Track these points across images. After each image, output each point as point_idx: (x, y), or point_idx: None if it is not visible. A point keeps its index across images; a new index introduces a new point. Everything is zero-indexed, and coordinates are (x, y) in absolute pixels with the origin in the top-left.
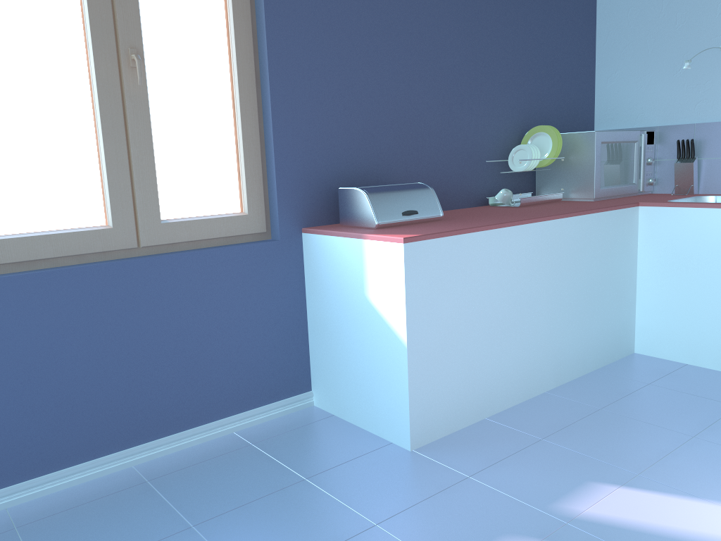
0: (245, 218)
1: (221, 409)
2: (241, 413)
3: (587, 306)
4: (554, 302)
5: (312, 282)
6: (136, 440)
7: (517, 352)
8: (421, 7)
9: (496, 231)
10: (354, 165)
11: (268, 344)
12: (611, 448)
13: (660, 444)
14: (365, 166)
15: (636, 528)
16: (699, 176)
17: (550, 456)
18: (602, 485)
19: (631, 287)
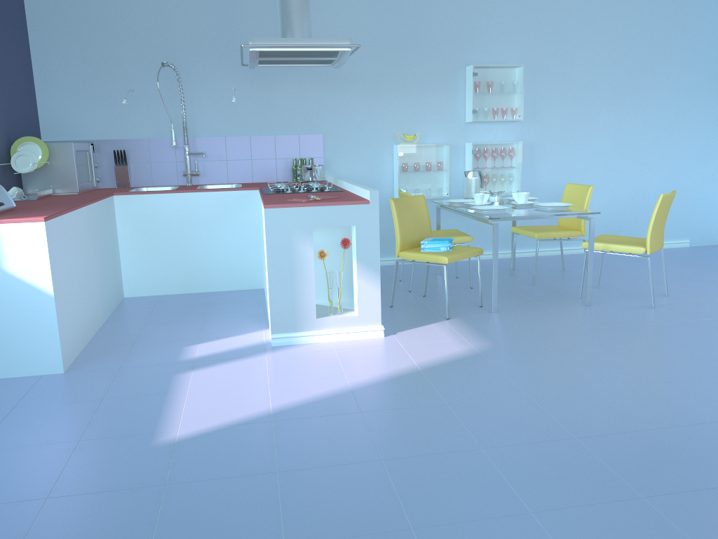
0: None
1: None
2: None
3: (106, 265)
4: (96, 263)
5: None
6: None
7: (89, 299)
8: None
9: (73, 213)
10: None
11: None
12: (174, 334)
13: (194, 326)
14: None
15: (223, 352)
16: (130, 175)
17: (150, 347)
18: (190, 346)
19: (118, 252)
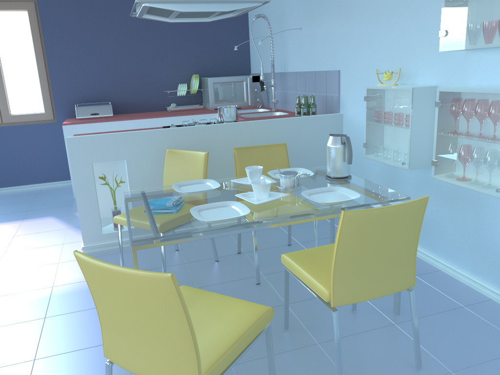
0: (44, 114)
1: (36, 180)
2: (45, 183)
3: None
4: None
5: None
6: (4, 186)
7: None
8: (123, 28)
9: (113, 122)
10: (91, 94)
11: (55, 160)
12: None
13: None
14: (97, 94)
15: None
16: (269, 99)
17: None
18: None
19: None
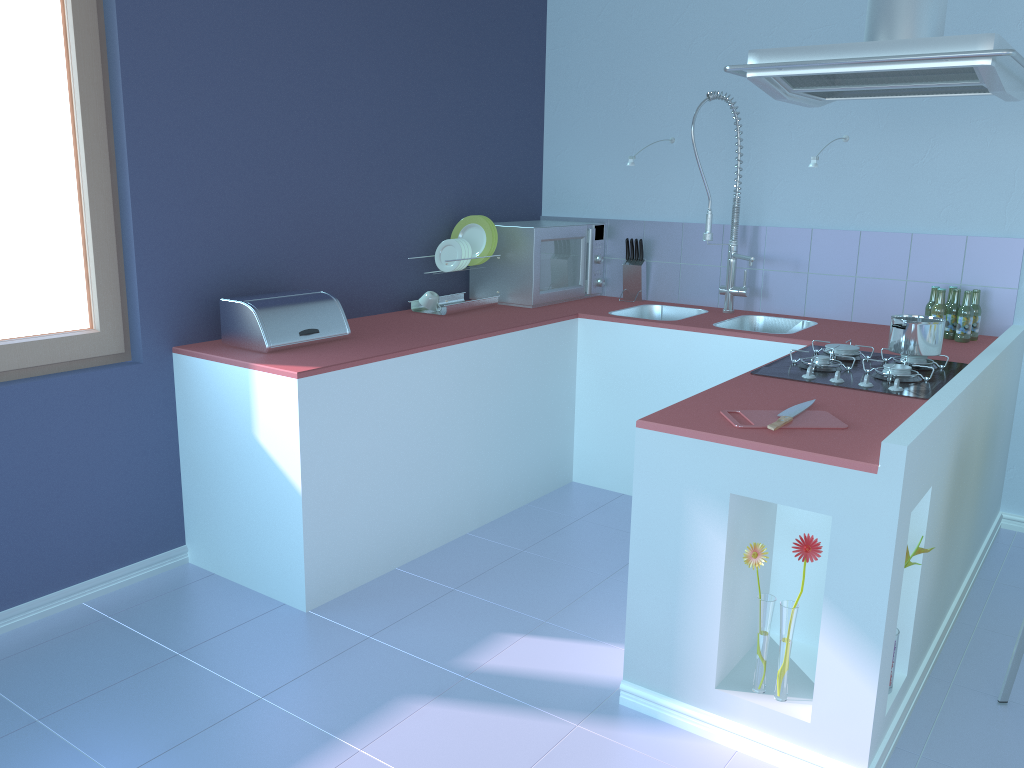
0: (96, 337)
1: (66, 576)
2: (93, 578)
3: (517, 434)
4: (478, 432)
5: (186, 413)
6: None
7: (434, 491)
8: (327, 72)
9: (409, 357)
10: (241, 267)
11: (128, 491)
12: (524, 594)
13: (574, 587)
14: (255, 268)
15: (531, 676)
16: (648, 280)
17: (460, 608)
18: (507, 635)
19: (569, 409)
